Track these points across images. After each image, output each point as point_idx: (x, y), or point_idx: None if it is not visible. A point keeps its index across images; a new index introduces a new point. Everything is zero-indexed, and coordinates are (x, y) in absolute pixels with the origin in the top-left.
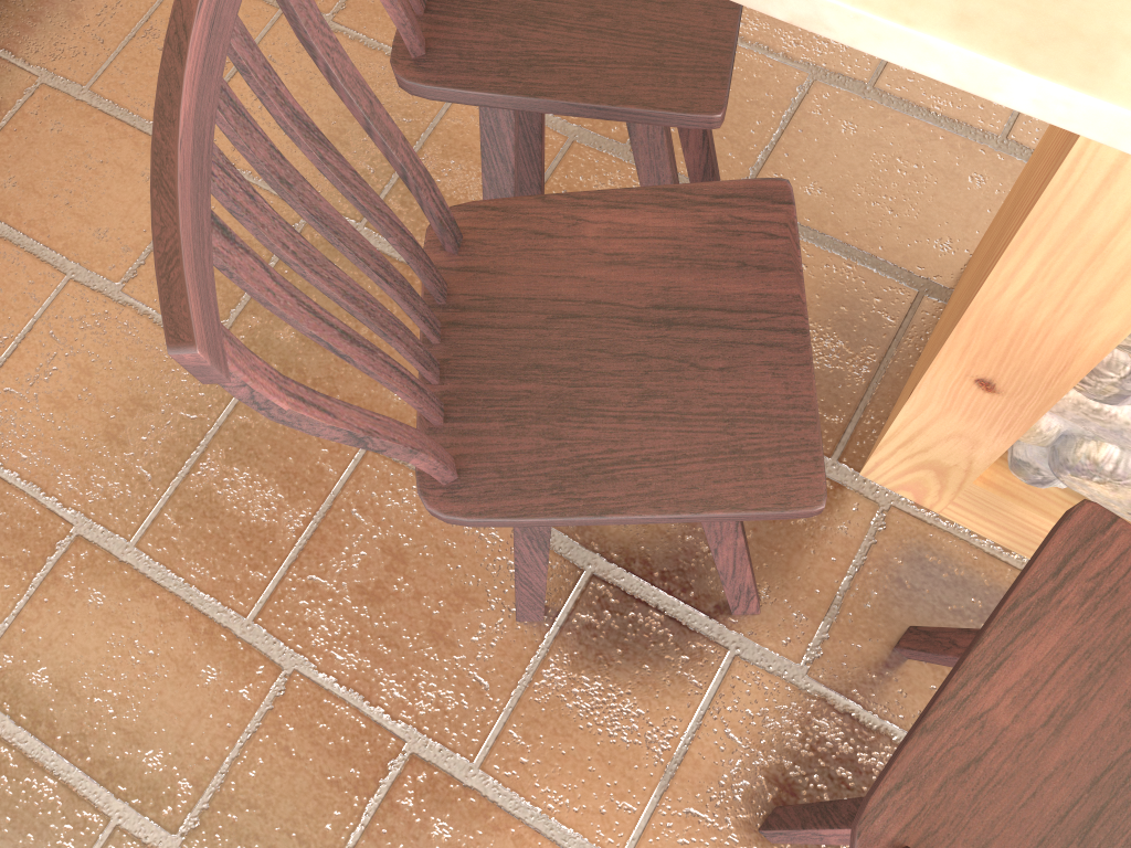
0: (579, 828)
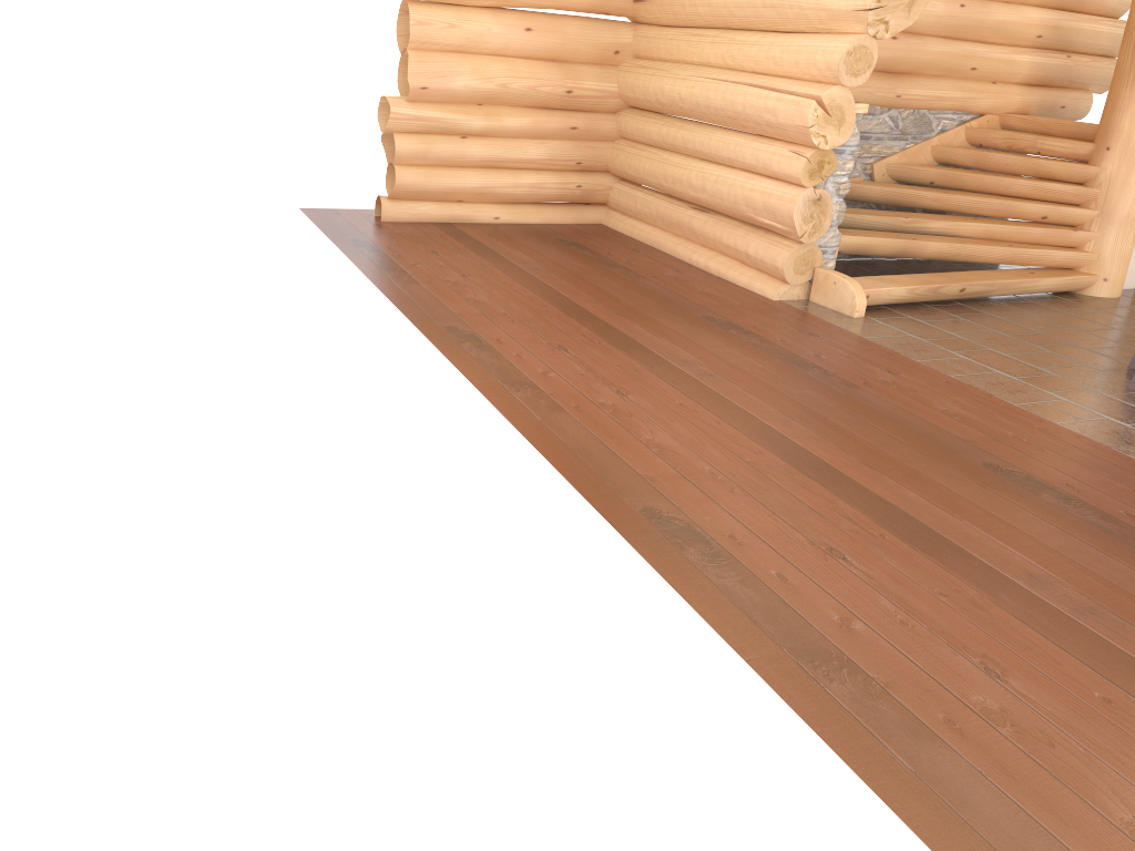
0: None
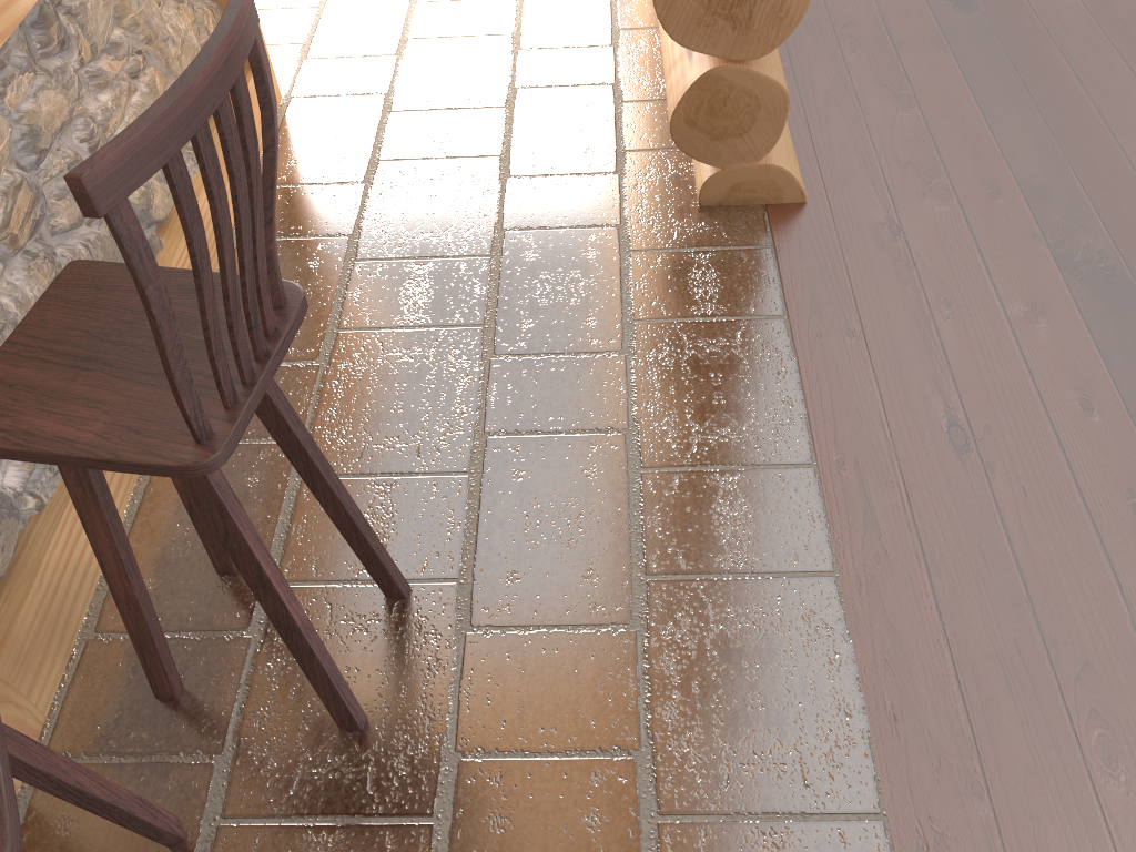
0: None
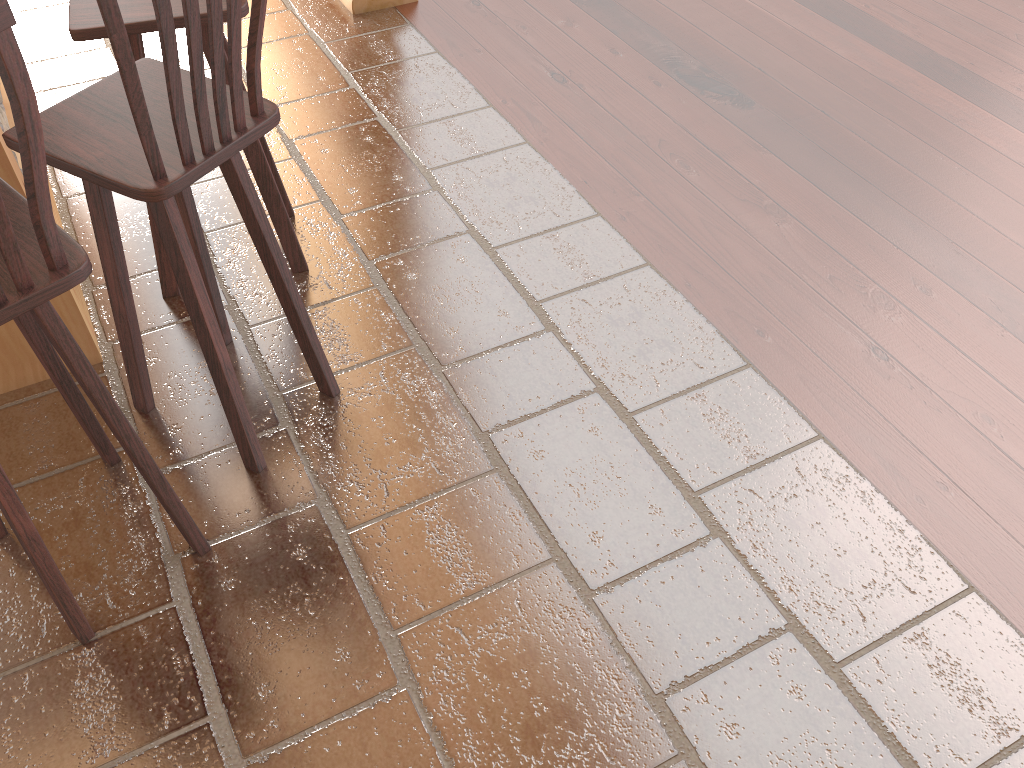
0: (385, 304)
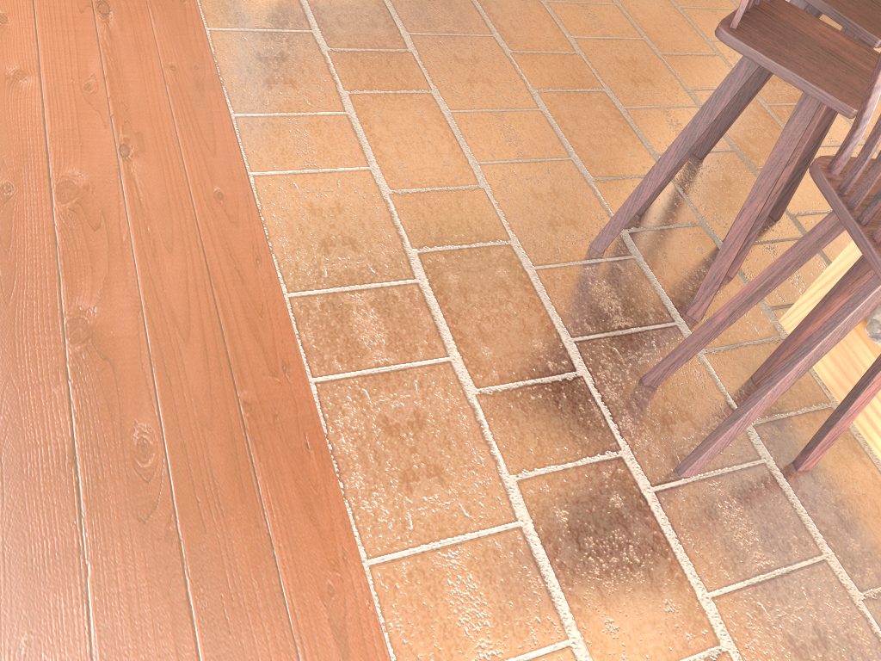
0: (561, 317)
